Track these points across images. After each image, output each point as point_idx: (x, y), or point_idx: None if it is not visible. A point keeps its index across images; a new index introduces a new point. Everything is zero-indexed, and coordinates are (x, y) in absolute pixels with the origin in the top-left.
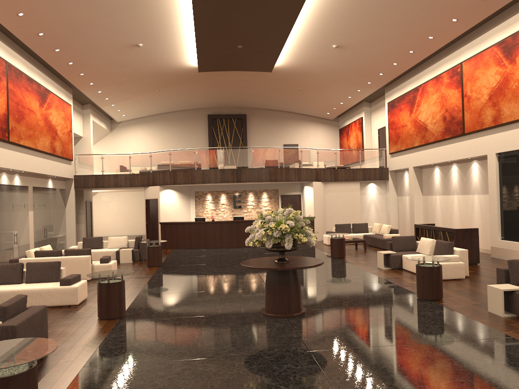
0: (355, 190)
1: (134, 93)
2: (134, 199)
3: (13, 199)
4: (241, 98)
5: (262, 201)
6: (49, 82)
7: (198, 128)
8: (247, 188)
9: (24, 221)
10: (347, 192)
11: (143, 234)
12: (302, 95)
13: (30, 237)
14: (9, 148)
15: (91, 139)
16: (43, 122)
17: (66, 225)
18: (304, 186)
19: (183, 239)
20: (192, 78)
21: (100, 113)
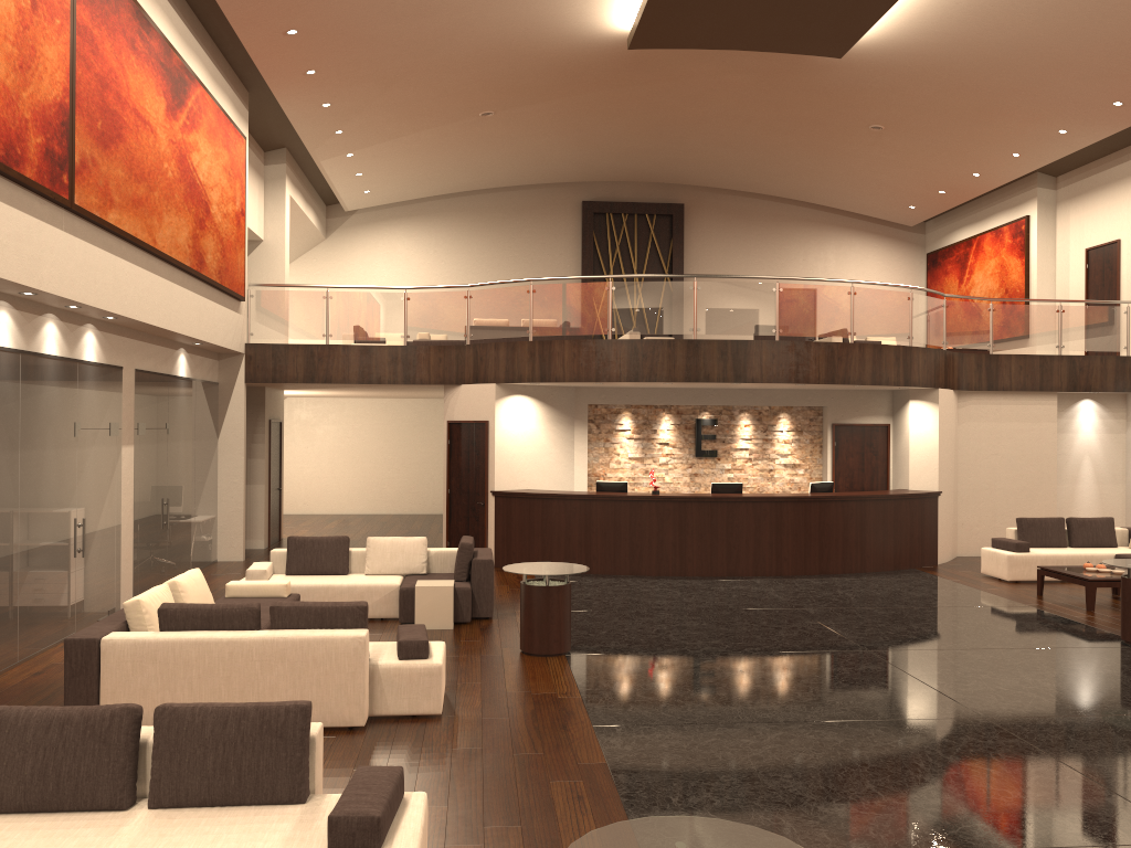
0: (1042, 419)
1: (416, 119)
2: (381, 420)
3: (78, 406)
4: (689, 154)
5: (777, 441)
6: (193, 51)
7: (555, 237)
8: (737, 401)
9: (106, 478)
10: (1022, 424)
11: (401, 513)
12: (871, 148)
13: (122, 530)
14: (71, 228)
15: (286, 247)
16: (174, 167)
17: (217, 487)
18: (910, 400)
19: (566, 546)
20: (589, 79)
21: (305, 182)
